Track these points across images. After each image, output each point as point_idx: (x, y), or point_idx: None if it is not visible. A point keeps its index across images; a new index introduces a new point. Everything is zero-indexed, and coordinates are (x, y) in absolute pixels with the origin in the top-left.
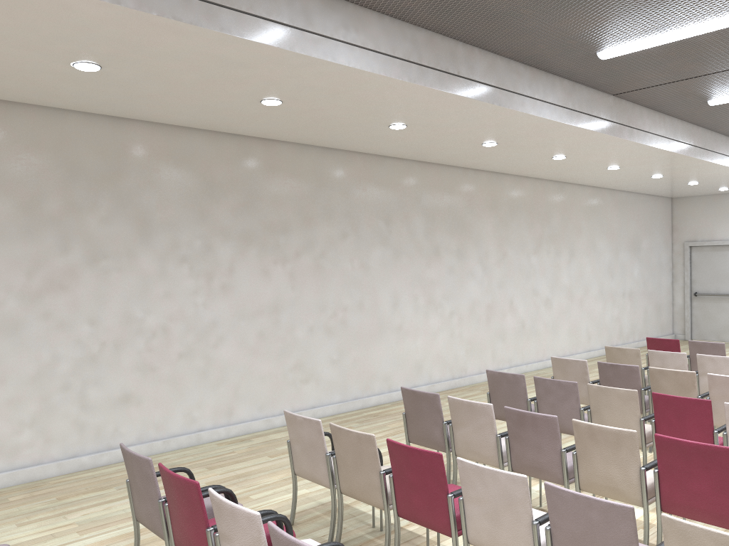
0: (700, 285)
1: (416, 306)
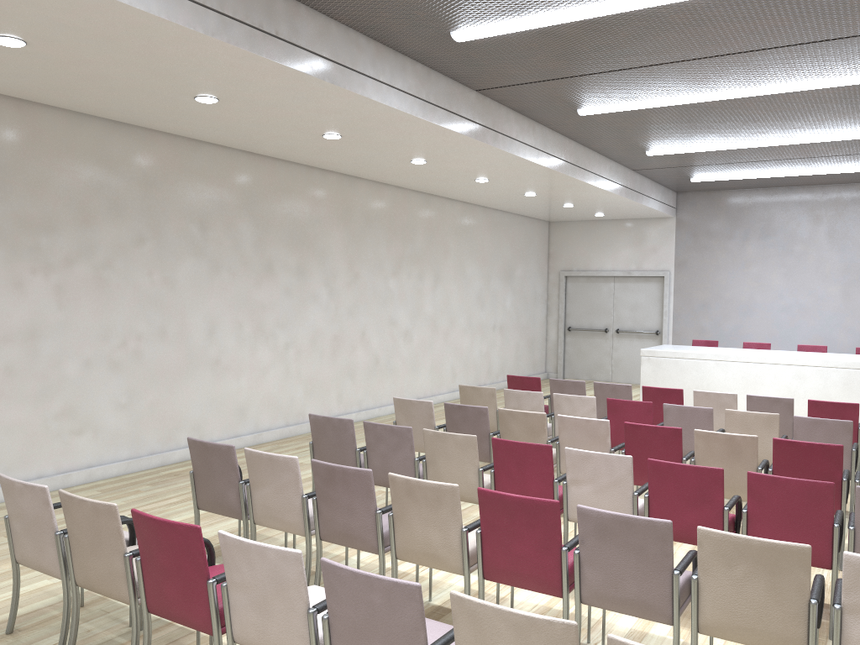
0: (574, 319)
1: (241, 335)
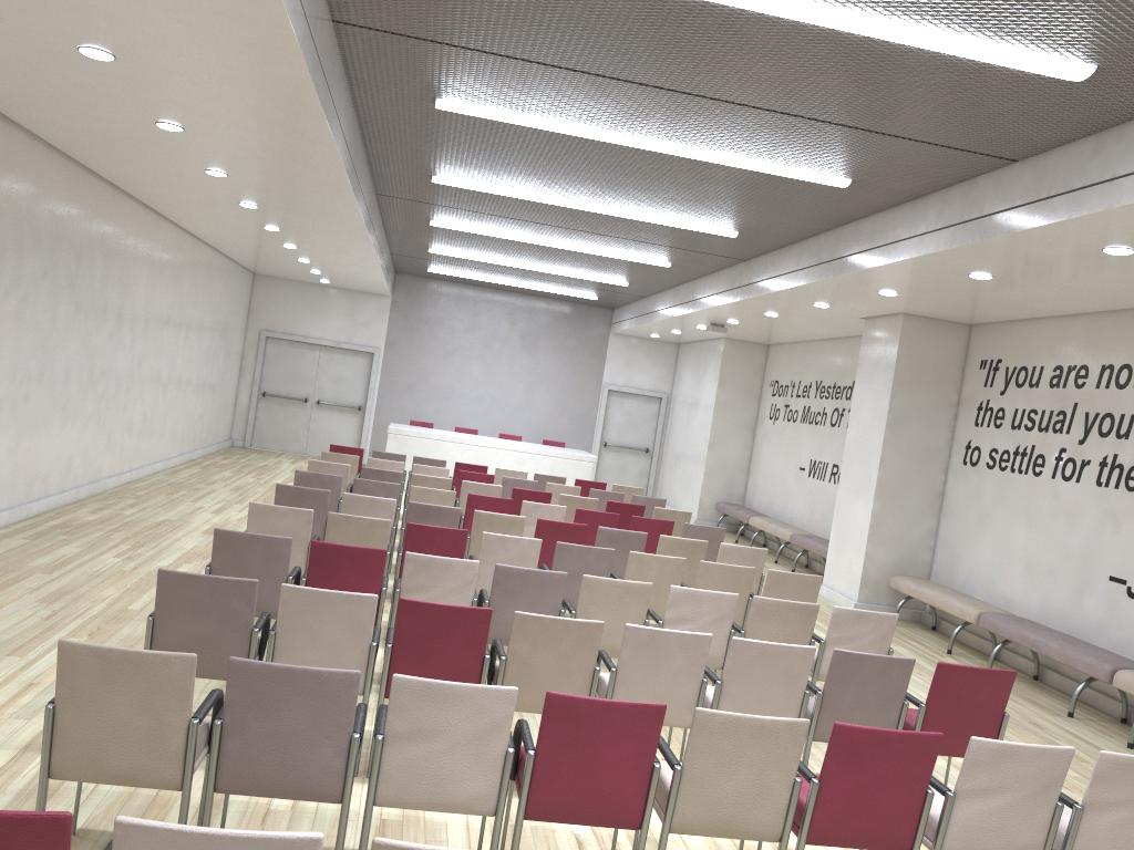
0: (270, 384)
1: (81, 381)
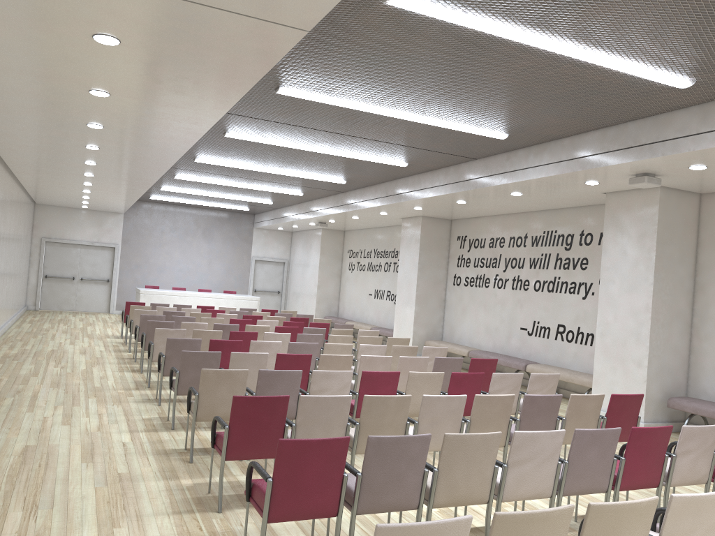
0: (50, 270)
1: None
